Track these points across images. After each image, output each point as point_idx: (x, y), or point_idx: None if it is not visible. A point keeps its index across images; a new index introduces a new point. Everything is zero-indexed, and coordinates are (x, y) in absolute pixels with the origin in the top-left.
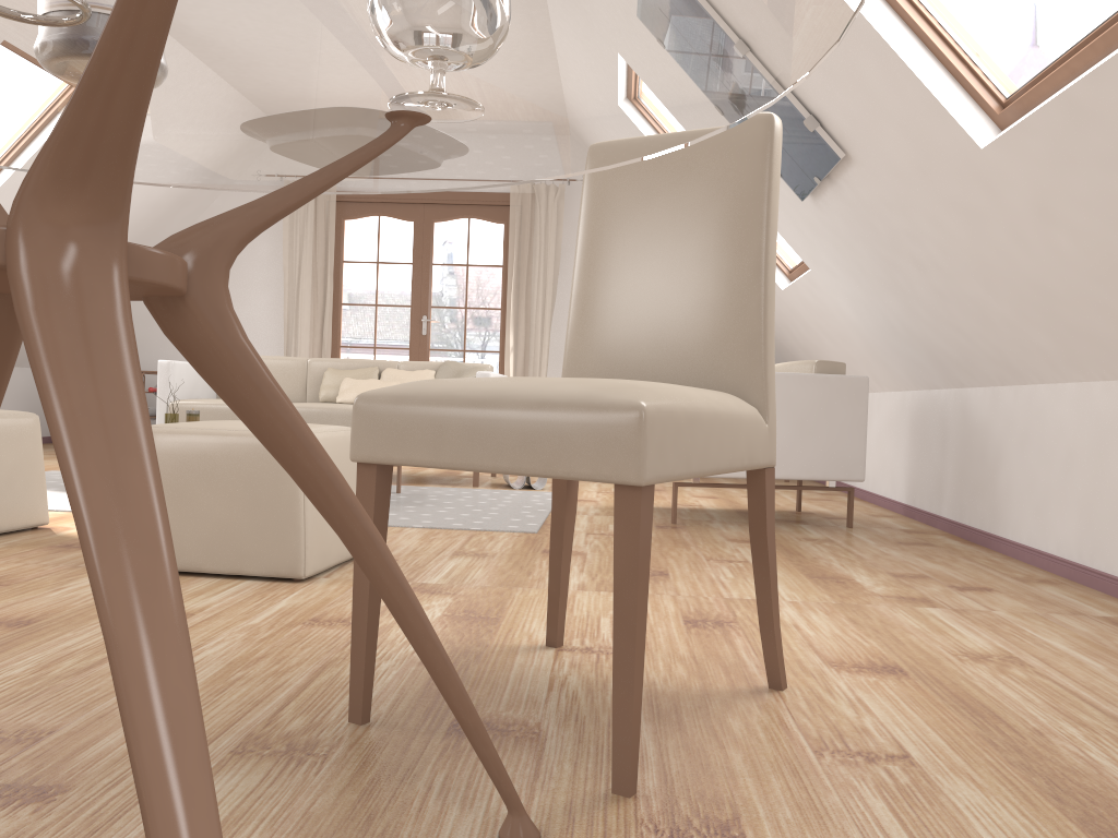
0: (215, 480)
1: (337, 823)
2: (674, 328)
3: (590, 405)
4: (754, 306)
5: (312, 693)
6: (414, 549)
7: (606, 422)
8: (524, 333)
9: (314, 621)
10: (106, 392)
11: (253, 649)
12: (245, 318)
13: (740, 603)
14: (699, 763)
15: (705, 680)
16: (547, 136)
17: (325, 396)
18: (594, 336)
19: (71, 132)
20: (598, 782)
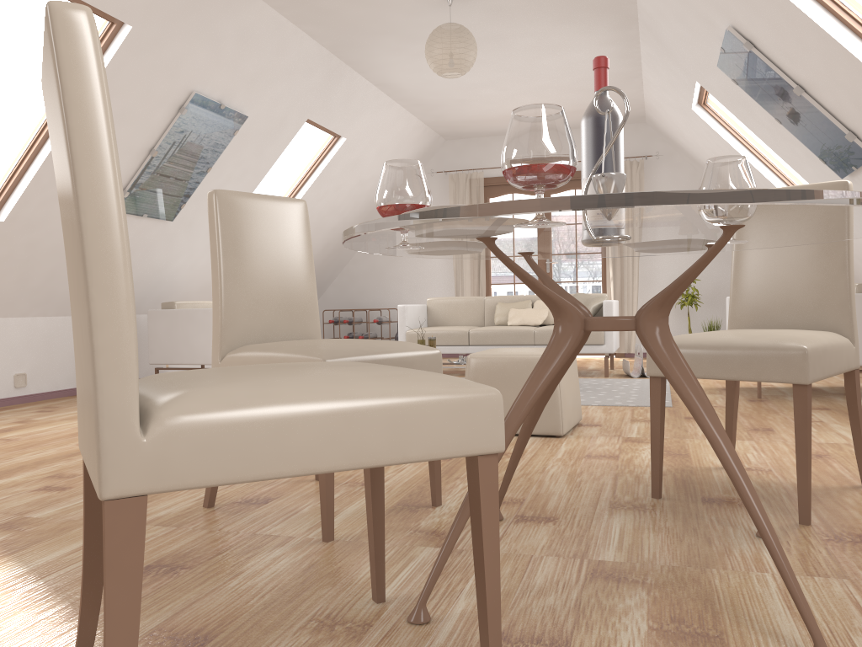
0: (509, 383)
1: (682, 530)
2: (795, 297)
3: (777, 348)
4: (843, 284)
5: (622, 486)
6: (605, 418)
7: (787, 356)
8: (620, 267)
9: (589, 456)
10: (684, 369)
11: (573, 469)
12: (427, 269)
13: (828, 445)
14: (836, 514)
15: (824, 482)
16: (768, 243)
17: (499, 321)
18: (747, 302)
19: (669, 294)
20: (790, 520)
